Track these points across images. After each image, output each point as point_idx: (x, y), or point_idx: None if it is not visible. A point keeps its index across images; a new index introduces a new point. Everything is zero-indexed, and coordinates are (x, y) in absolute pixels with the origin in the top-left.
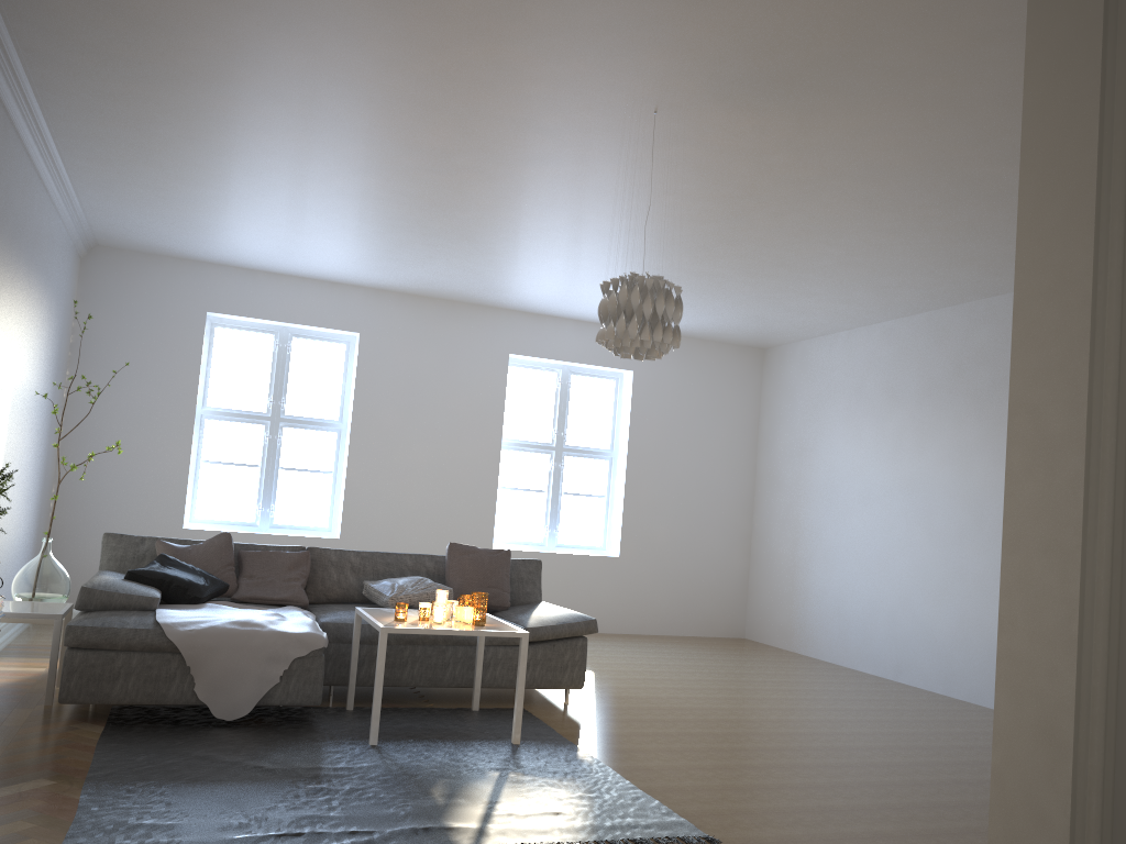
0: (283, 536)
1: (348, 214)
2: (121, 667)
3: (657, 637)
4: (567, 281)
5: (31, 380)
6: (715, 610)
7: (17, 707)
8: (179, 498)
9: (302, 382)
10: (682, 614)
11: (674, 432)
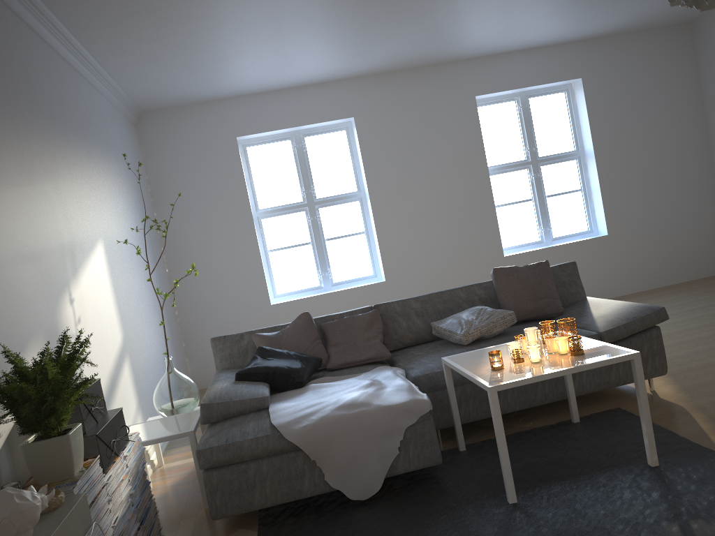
0: (343, 291)
1: (320, 5)
2: (254, 476)
3: (657, 291)
4: (519, 9)
5: (121, 230)
6: (699, 256)
7: (182, 517)
8: (261, 283)
9: (322, 170)
10: (671, 267)
11: (629, 119)
